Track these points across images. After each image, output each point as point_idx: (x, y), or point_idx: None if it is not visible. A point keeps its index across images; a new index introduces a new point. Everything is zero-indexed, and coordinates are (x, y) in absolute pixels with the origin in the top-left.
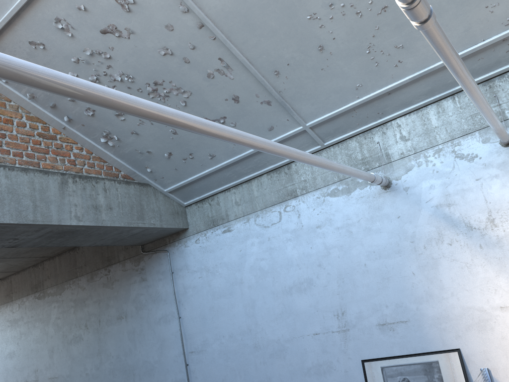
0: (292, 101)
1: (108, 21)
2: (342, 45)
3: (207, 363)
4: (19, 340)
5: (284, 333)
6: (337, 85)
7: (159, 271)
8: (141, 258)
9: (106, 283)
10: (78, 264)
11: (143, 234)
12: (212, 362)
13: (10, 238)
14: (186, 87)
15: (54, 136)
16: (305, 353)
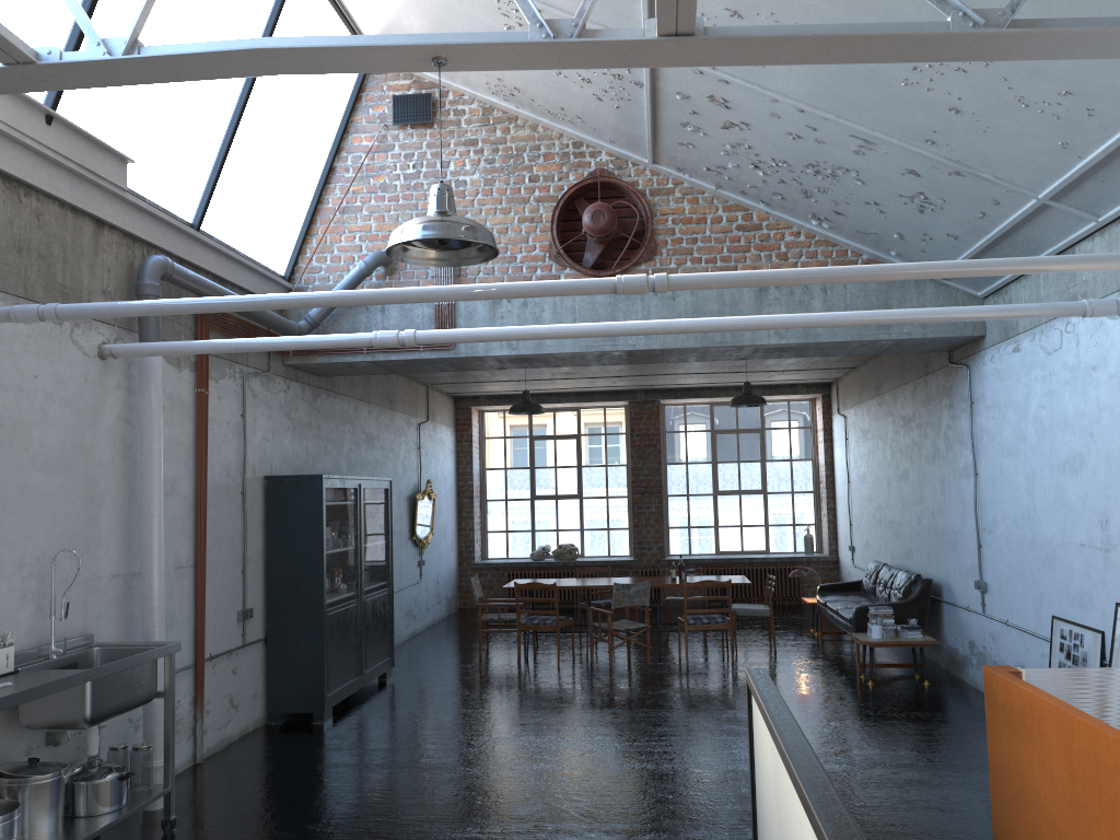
0: (986, 169)
1: (721, 119)
2: (979, 103)
3: (995, 550)
4: (867, 460)
5: (1056, 532)
6: (1028, 146)
7: (962, 397)
8: (949, 372)
9: (924, 401)
10: (905, 365)
11: (912, 344)
12: (999, 551)
13: (720, 354)
14: (845, 165)
15: (758, 224)
16: (1071, 571)
